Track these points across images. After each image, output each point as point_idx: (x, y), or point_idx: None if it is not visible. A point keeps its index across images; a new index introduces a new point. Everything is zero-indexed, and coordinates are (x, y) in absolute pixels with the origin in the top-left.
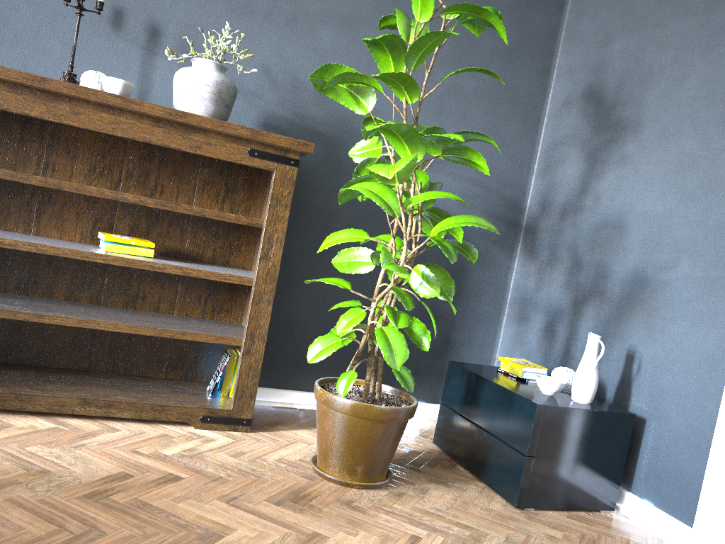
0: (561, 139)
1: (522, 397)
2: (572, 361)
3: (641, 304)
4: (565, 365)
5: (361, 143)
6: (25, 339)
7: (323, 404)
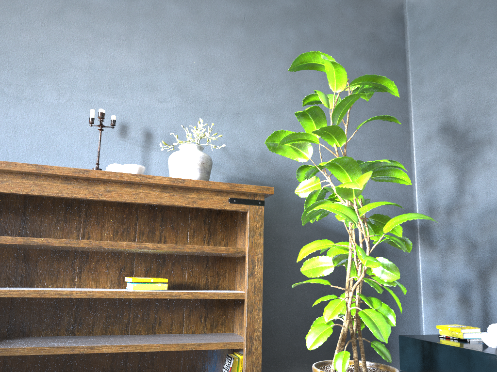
0: (431, 162)
1: (480, 351)
2: (493, 320)
3: None
4: (487, 324)
5: (302, 183)
6: (74, 371)
7: None
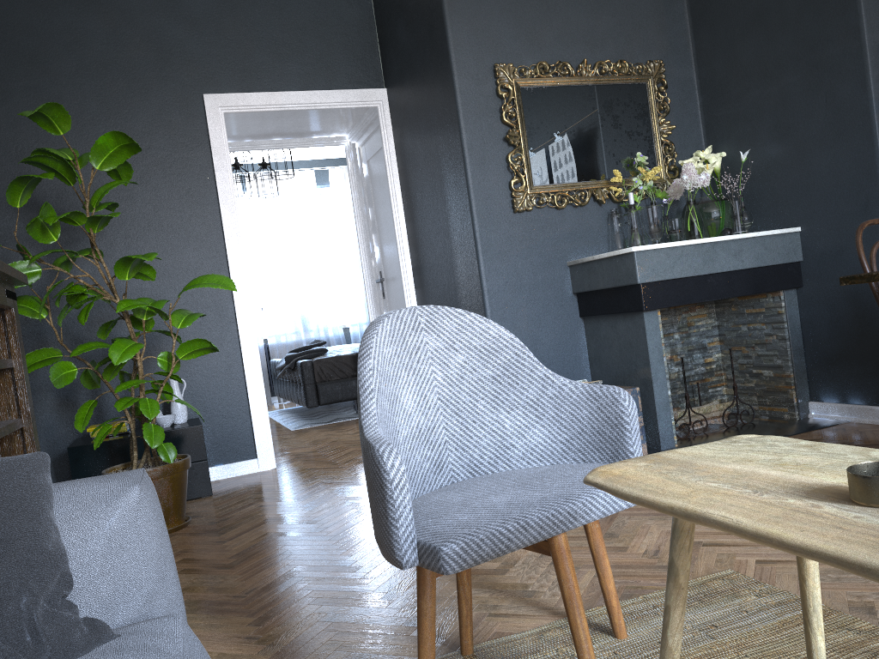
0: None
1: (185, 427)
2: (108, 414)
3: (160, 352)
4: (101, 420)
5: None
6: None
7: (162, 476)
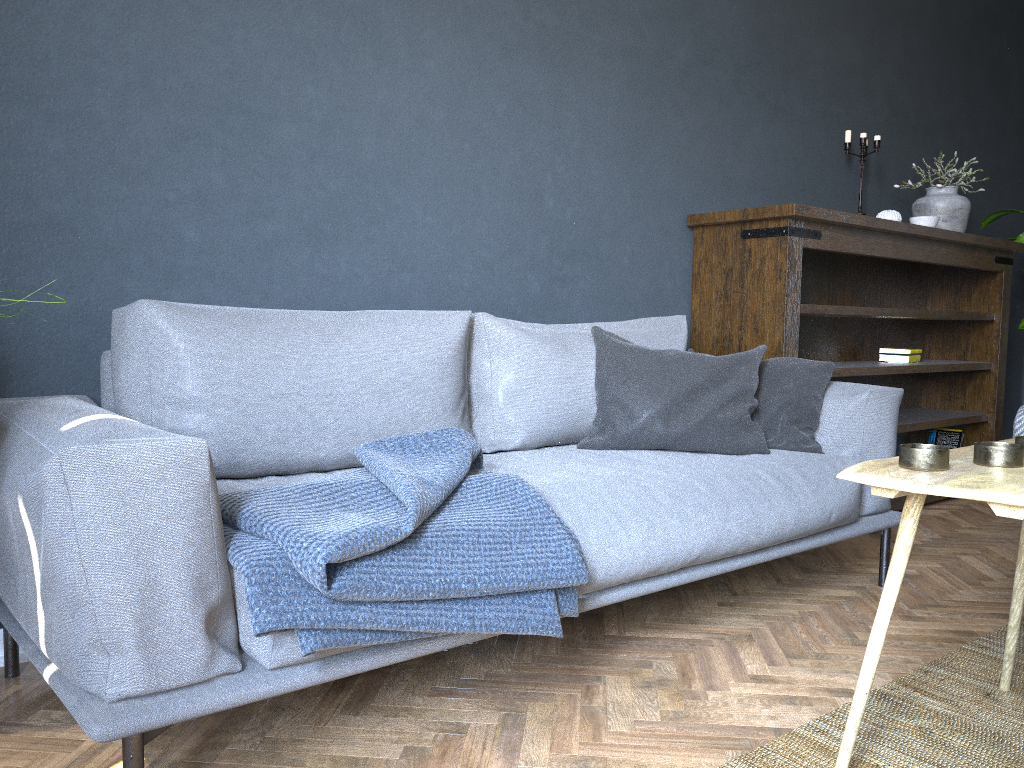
0: None
1: None
2: None
3: None
4: None
5: (1022, 235)
6: None
7: None
